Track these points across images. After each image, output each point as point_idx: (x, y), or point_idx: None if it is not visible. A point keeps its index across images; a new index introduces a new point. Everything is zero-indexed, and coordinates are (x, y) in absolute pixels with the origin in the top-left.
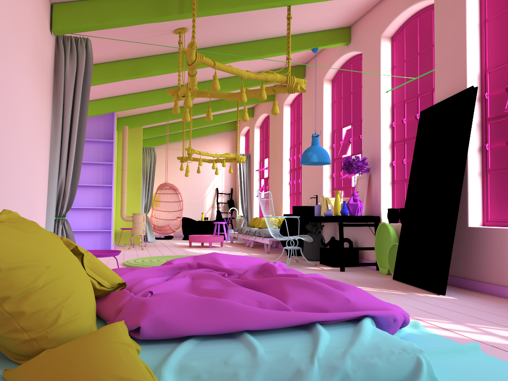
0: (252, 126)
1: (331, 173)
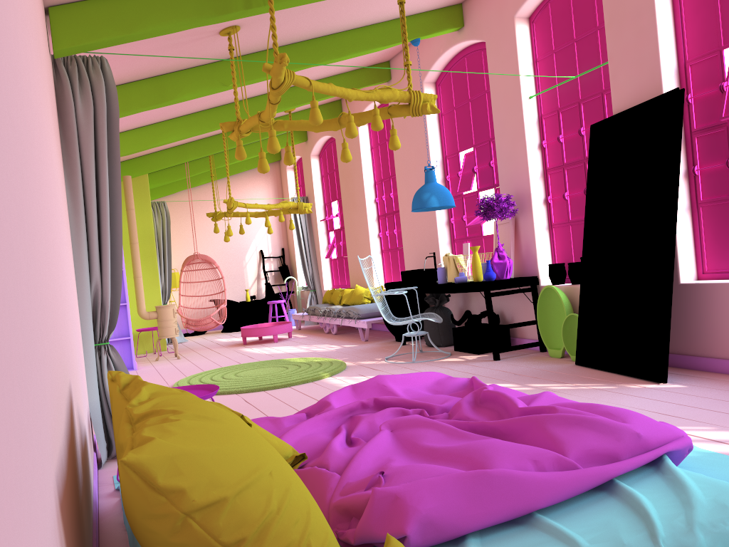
0: (307, 155)
1: (448, 218)
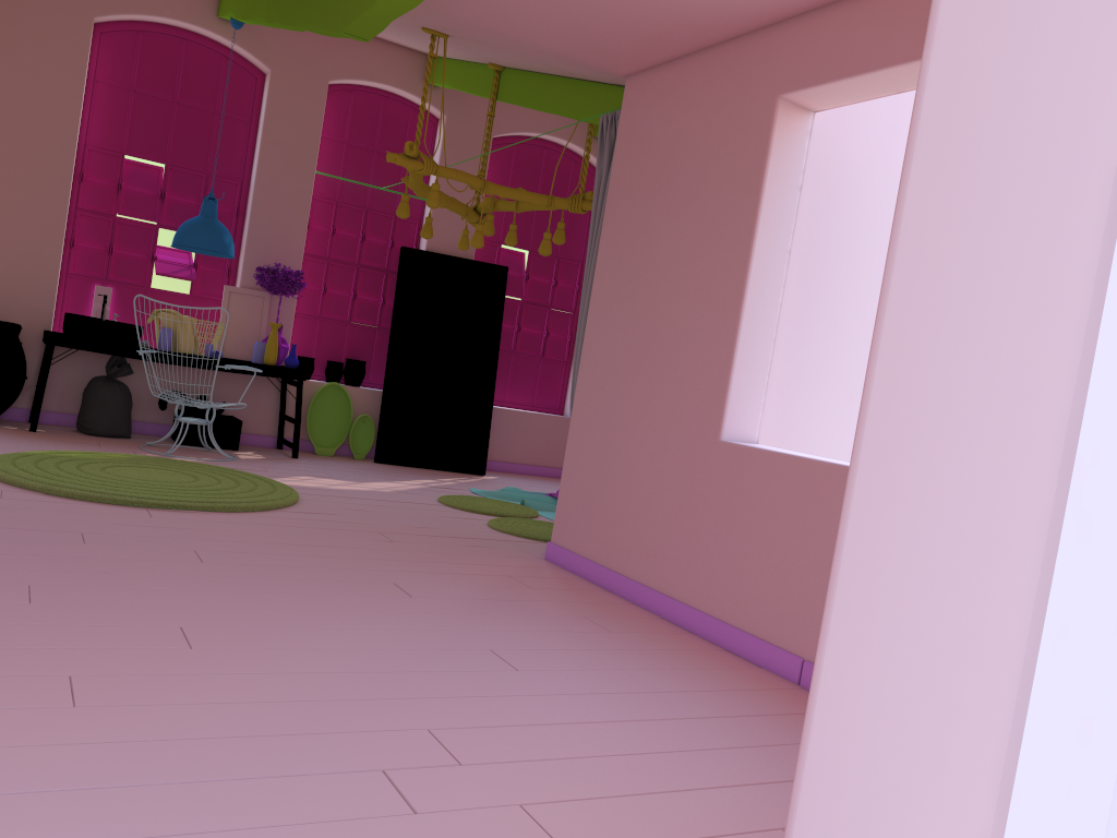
0: None
1: (64, 236)
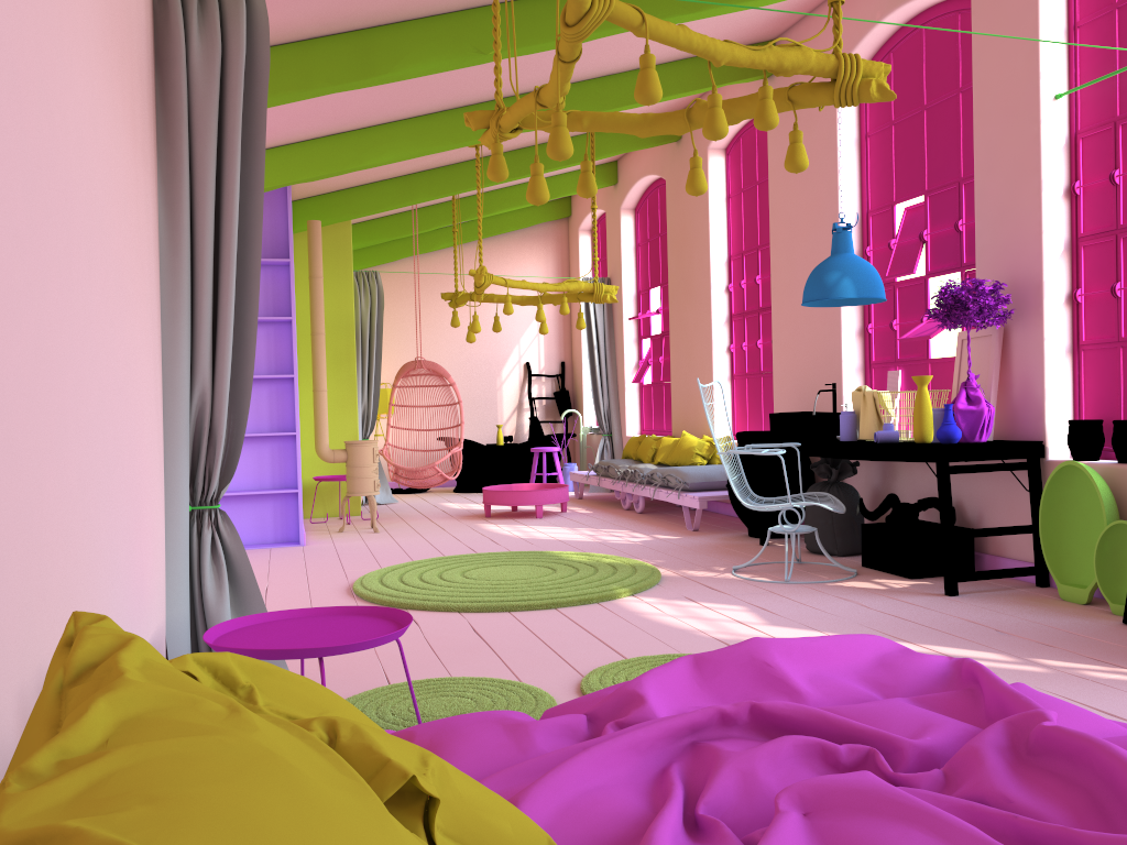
0: (615, 208)
1: (862, 323)
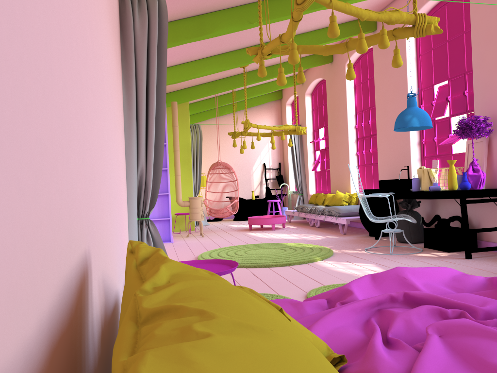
0: (302, 93)
1: (419, 139)
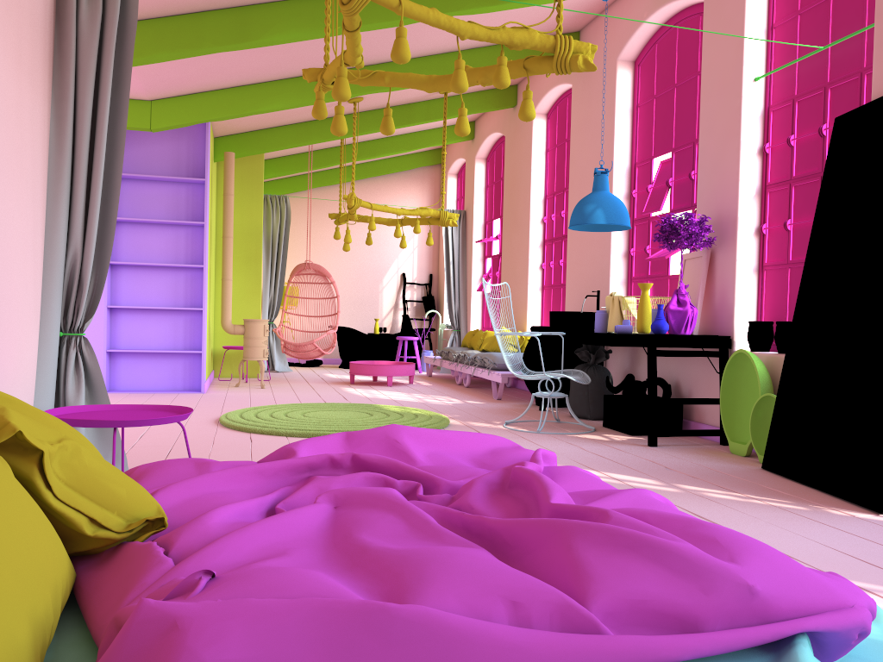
0: (471, 157)
1: (627, 248)
